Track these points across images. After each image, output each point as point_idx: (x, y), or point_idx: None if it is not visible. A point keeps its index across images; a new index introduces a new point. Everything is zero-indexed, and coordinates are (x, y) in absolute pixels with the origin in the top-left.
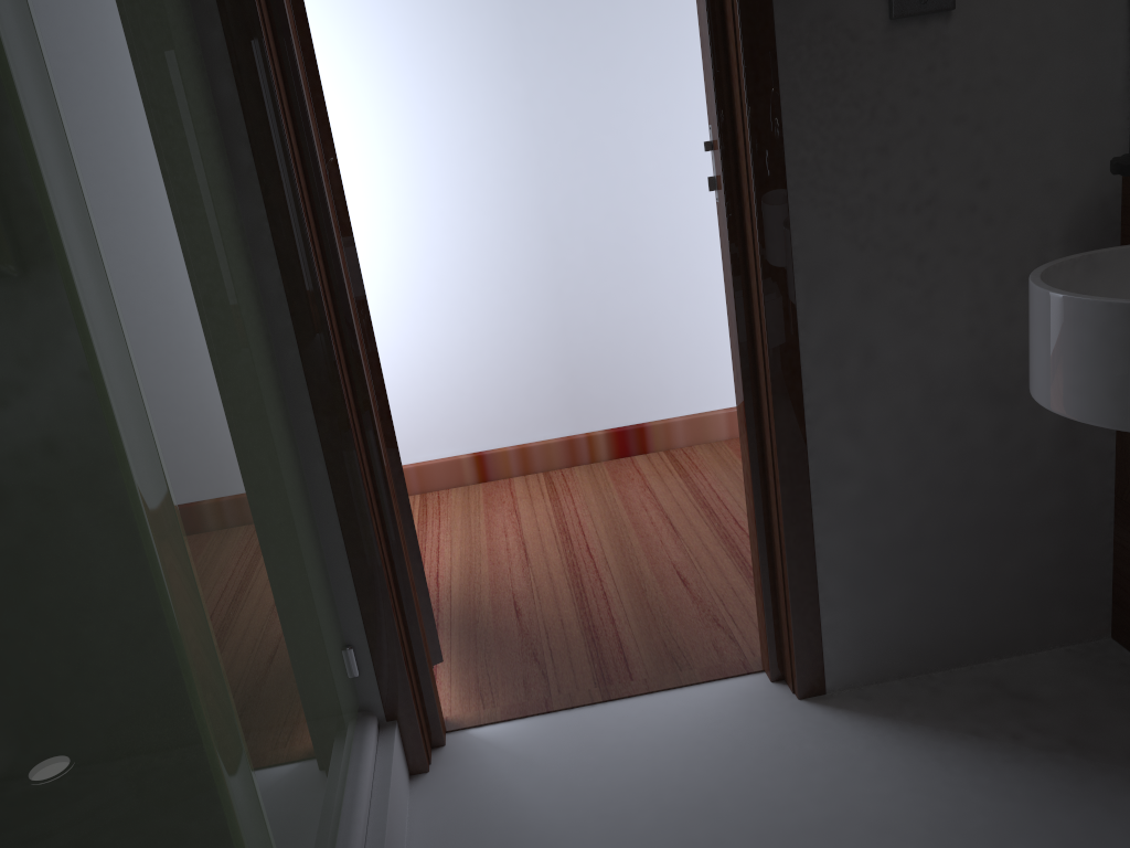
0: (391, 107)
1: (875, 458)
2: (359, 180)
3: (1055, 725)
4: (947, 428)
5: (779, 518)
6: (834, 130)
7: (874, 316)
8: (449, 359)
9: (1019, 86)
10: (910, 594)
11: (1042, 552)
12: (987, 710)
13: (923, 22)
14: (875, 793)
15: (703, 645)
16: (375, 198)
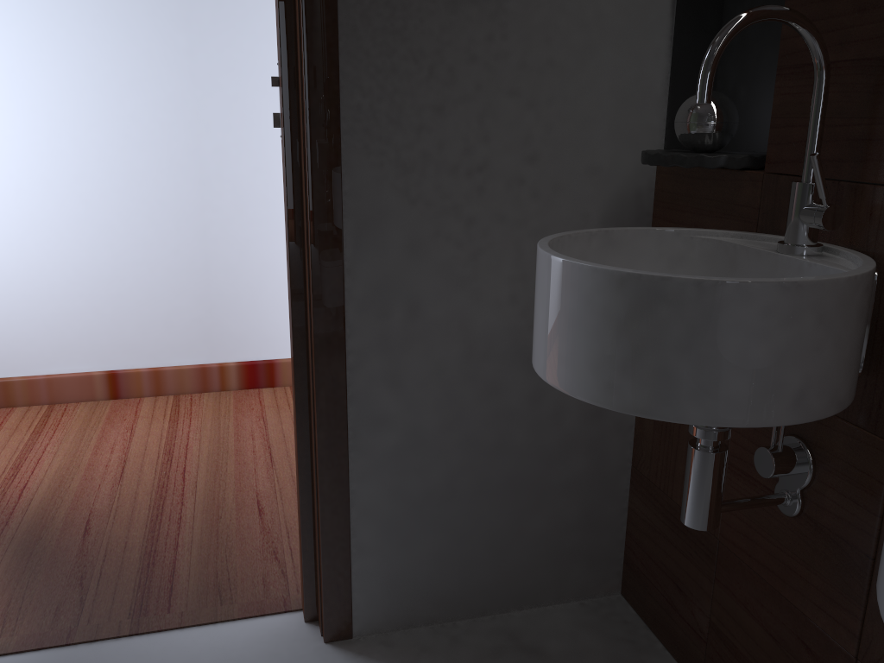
0: (52, 35)
1: (414, 411)
2: (12, 98)
3: None
4: (485, 389)
5: (317, 462)
6: (392, 81)
7: (421, 271)
8: (91, 280)
9: (570, 71)
10: (441, 545)
11: (565, 512)
12: None
13: None
14: None
15: (253, 578)
16: (28, 118)
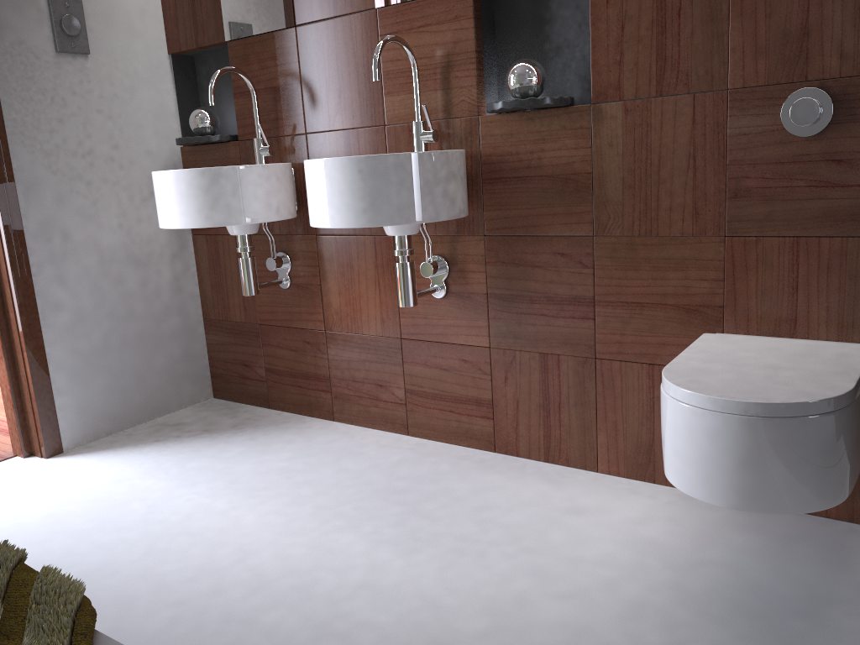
0: None
1: (77, 298)
2: None
3: (196, 428)
4: (115, 280)
5: (21, 339)
6: (32, 105)
7: (66, 213)
8: None
9: (127, 100)
10: (107, 381)
11: (173, 351)
12: (160, 433)
13: (74, 57)
14: (110, 472)
15: None
16: None
